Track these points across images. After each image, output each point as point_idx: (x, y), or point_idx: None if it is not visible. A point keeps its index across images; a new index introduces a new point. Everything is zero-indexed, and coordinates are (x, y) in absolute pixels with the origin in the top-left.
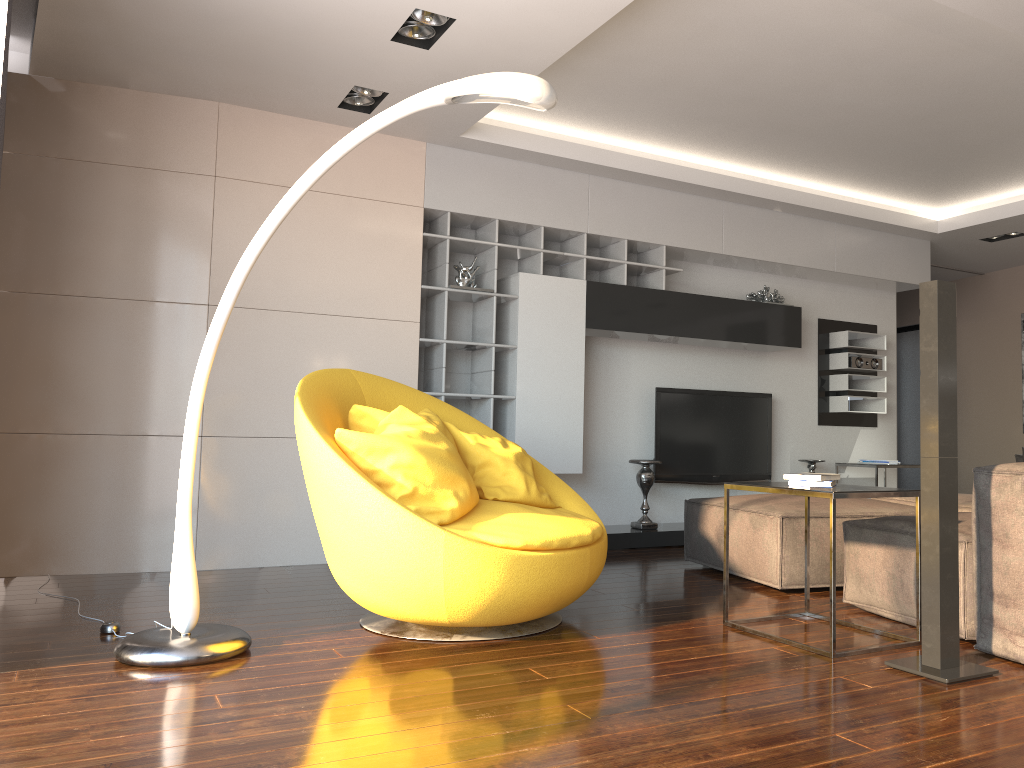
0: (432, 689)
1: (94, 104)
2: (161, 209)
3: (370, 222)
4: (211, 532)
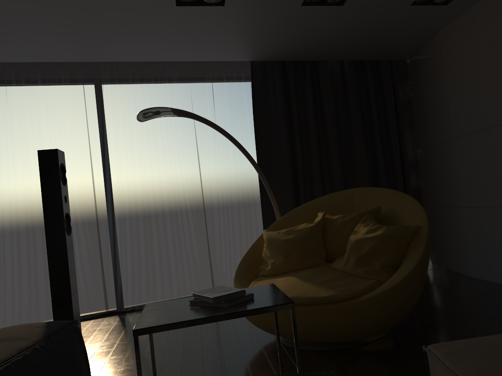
0: (207, 336)
1: (419, 60)
2: (437, 97)
3: None
4: (473, 258)
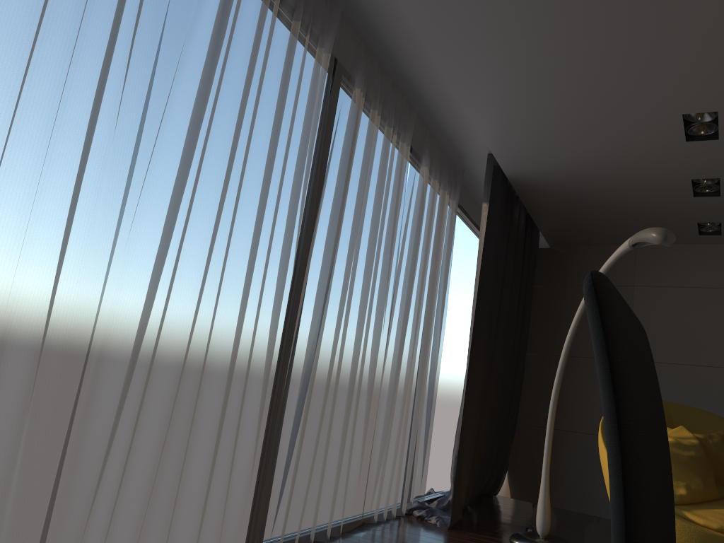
0: None
1: (576, 256)
2: None
3: None
4: None
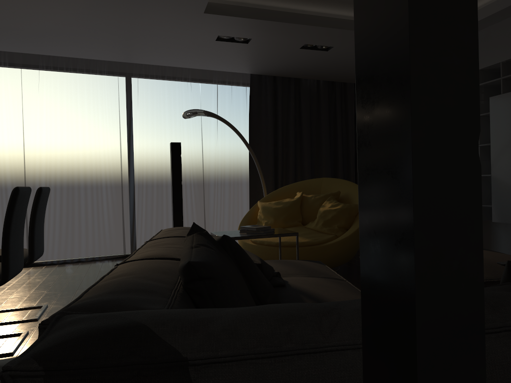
0: None
1: None
2: None
3: None
4: None
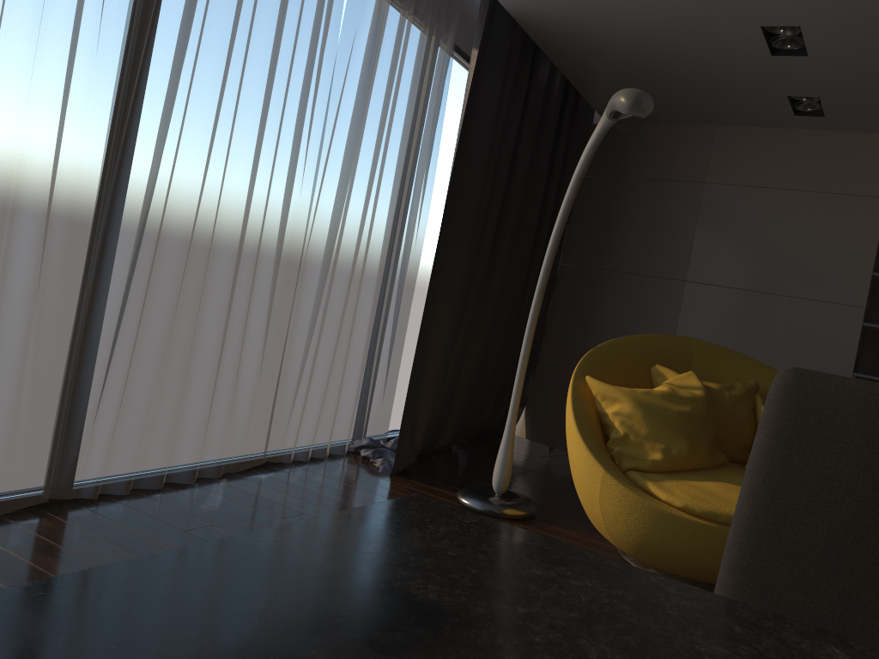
0: None
1: (637, 138)
2: (665, 209)
3: (828, 214)
4: None
